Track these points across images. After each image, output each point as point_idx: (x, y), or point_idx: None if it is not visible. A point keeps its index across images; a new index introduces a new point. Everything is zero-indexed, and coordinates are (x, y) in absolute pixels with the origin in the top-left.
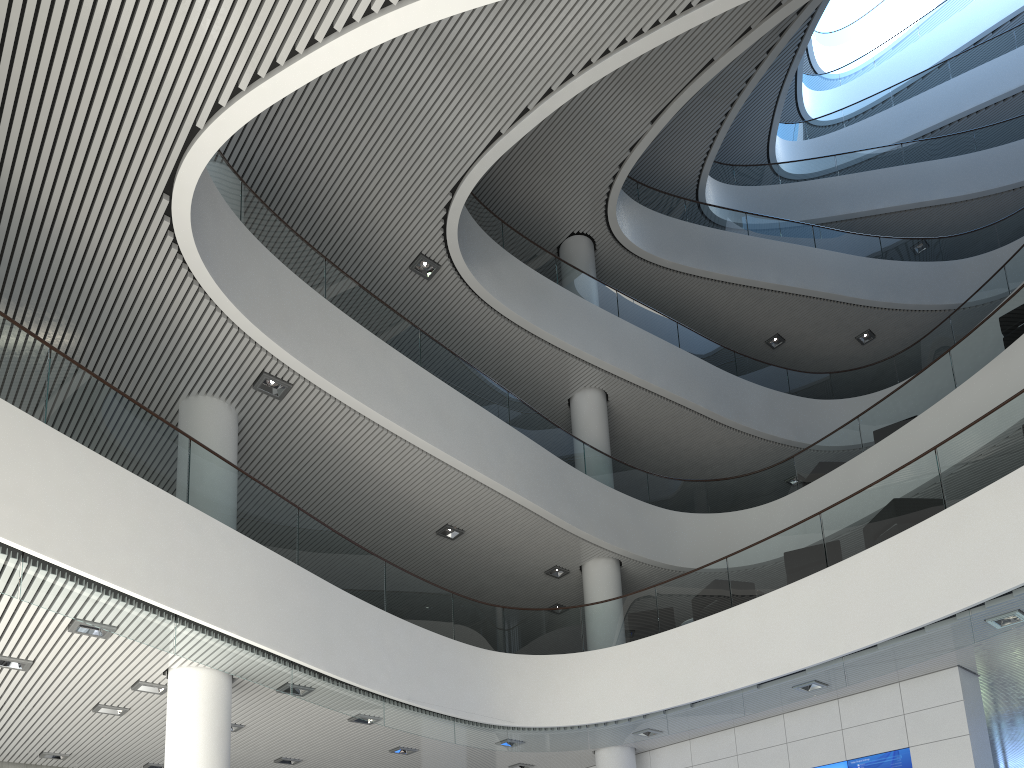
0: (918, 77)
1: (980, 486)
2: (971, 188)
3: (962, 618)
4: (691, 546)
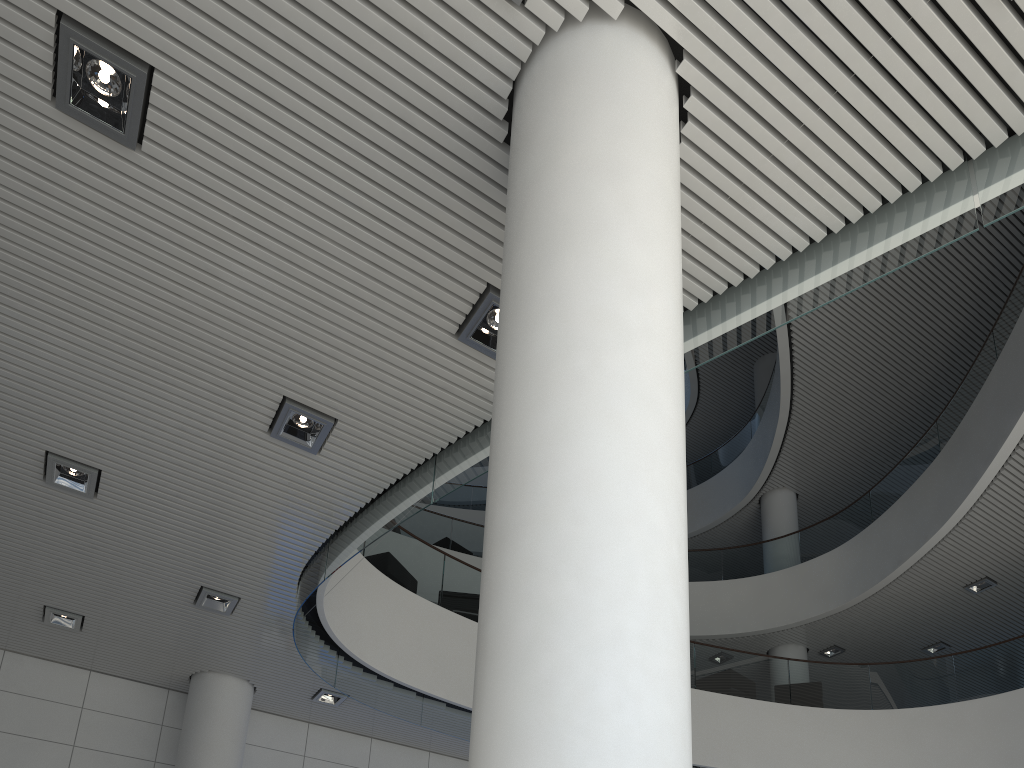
0: None
1: (719, 690)
2: None
3: None
4: None
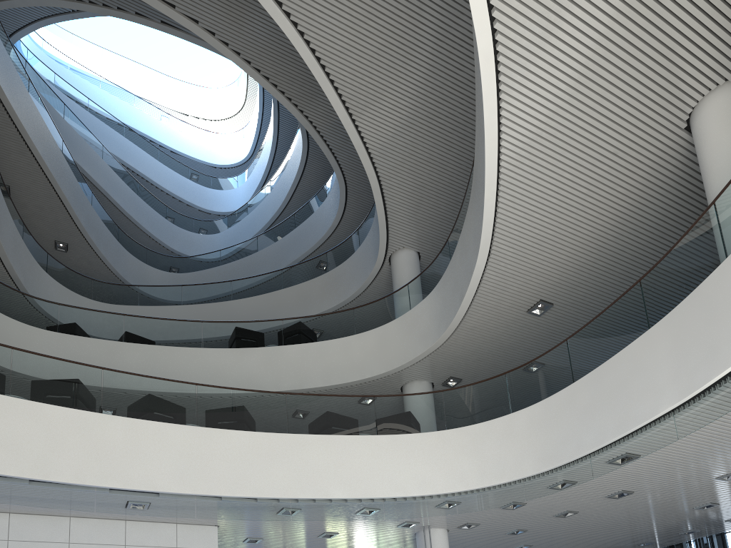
0: (106, 113)
1: (311, 432)
2: (133, 214)
3: (285, 503)
4: None
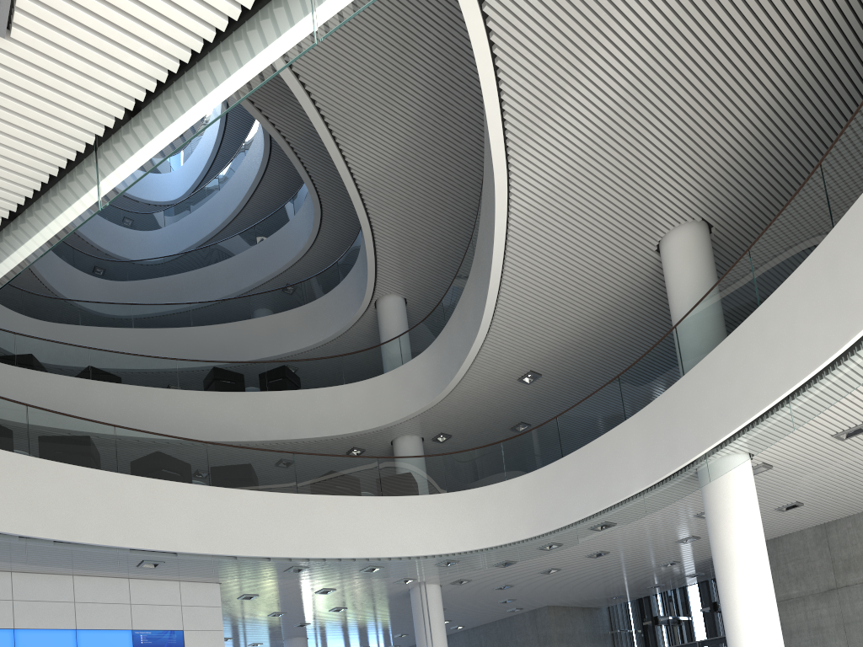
0: None
1: (319, 492)
2: None
3: (298, 562)
4: None
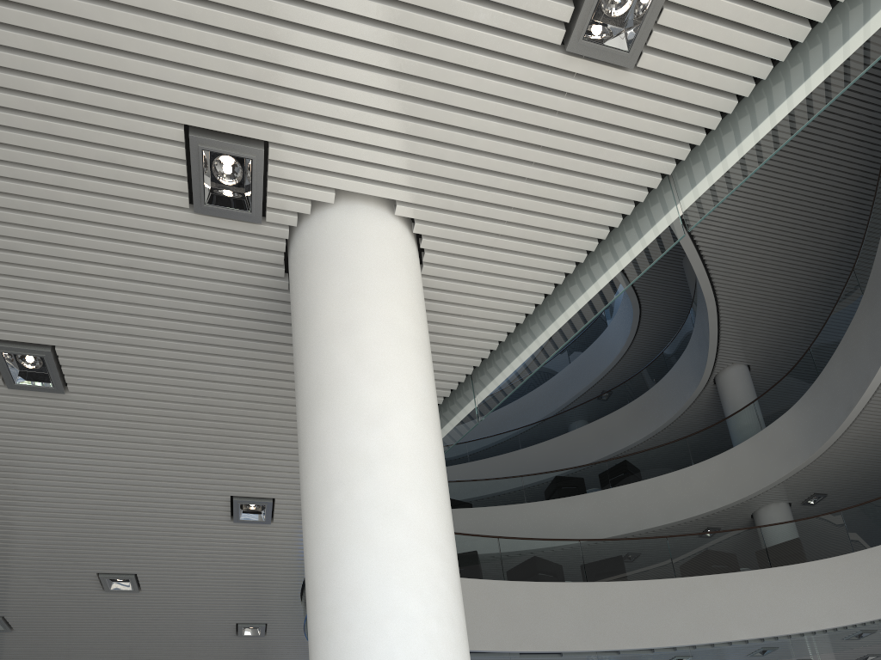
0: None
1: (699, 573)
2: None
3: (684, 650)
4: None
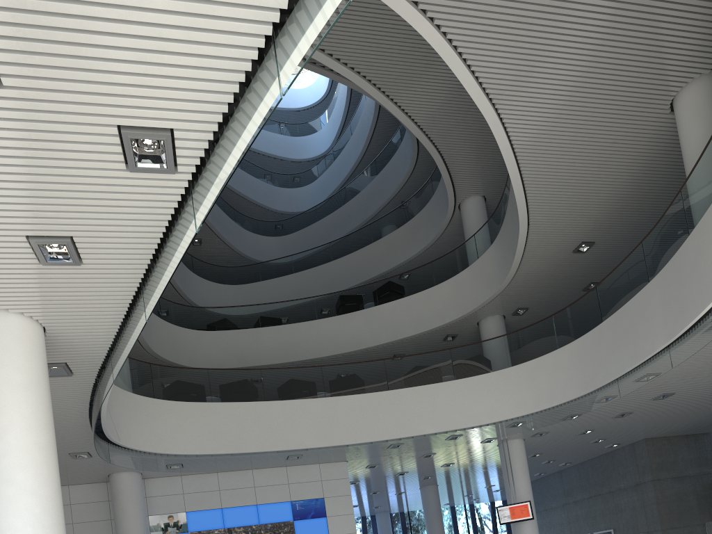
0: None
1: (405, 386)
2: (241, 189)
3: (392, 442)
4: (158, 339)
